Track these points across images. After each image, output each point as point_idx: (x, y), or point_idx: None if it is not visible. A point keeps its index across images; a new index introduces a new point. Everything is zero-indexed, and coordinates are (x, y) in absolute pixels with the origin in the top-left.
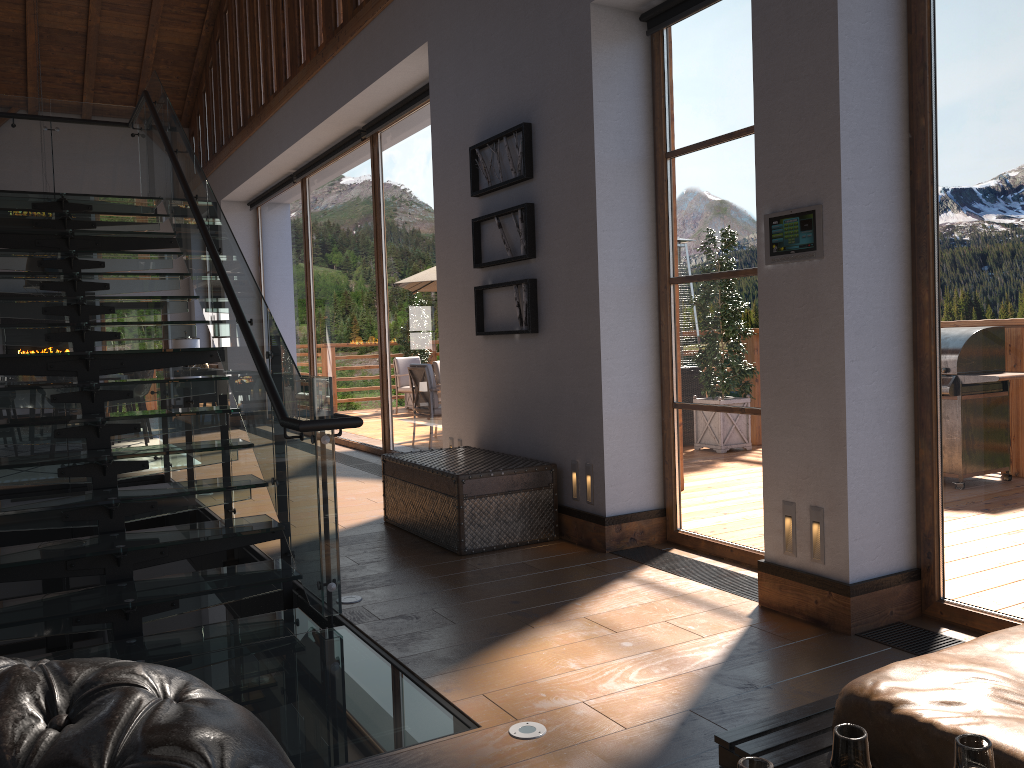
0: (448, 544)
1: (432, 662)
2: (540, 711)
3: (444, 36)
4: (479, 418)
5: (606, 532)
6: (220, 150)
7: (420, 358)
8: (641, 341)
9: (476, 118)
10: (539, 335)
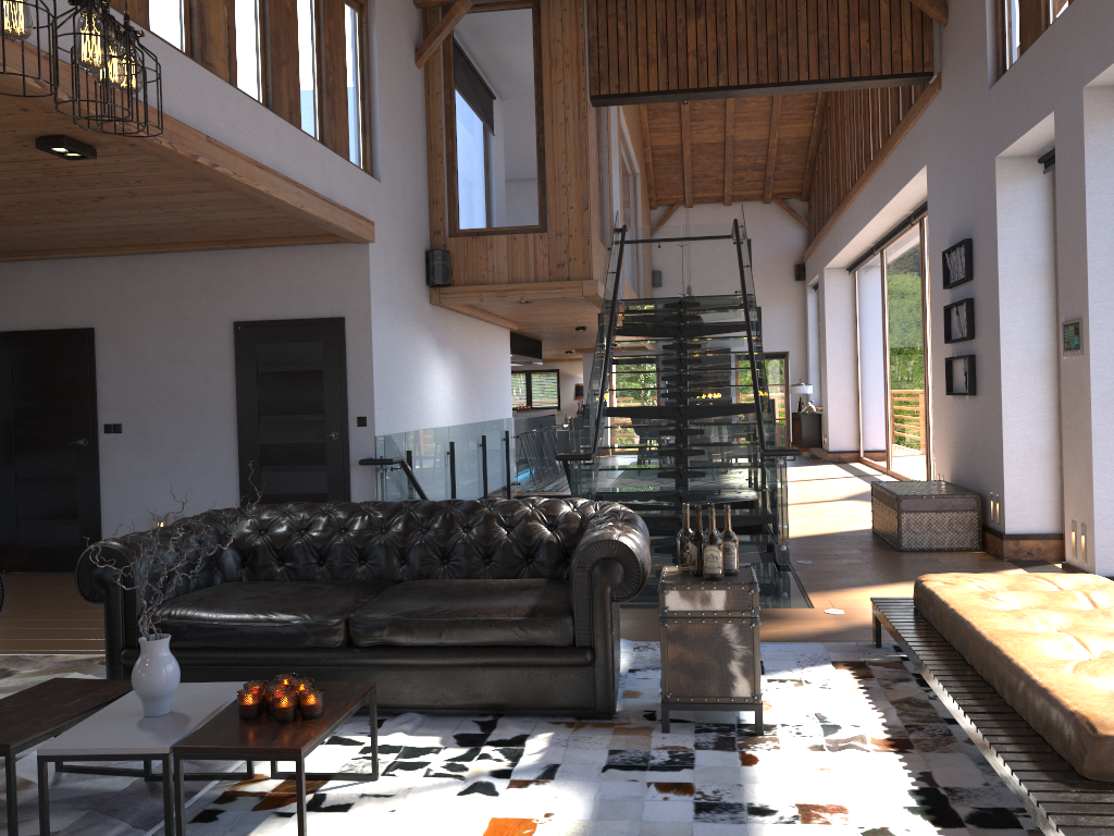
0: (894, 544)
1: (818, 588)
2: (849, 608)
3: (933, 163)
4: (951, 459)
5: (1004, 545)
6: (825, 224)
7: None
8: (1040, 403)
9: (948, 229)
10: (976, 397)
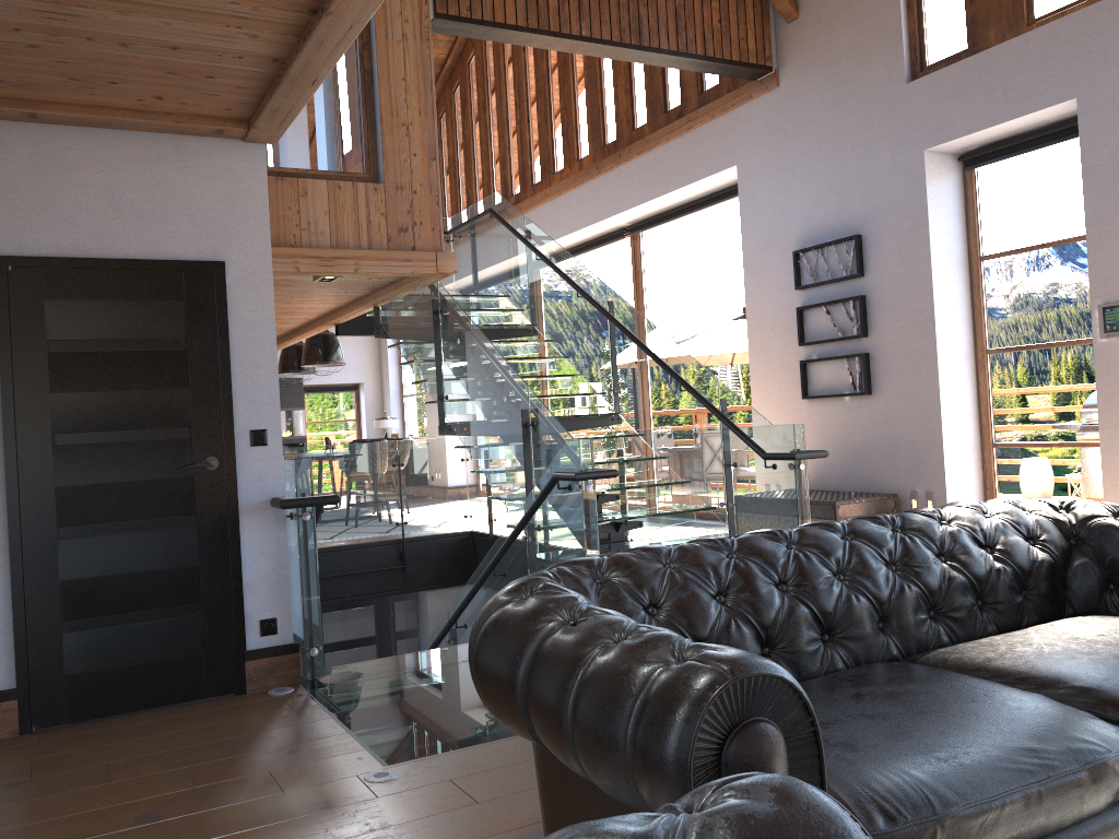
0: None
1: None
2: None
3: (757, 162)
4: None
5: None
6: None
7: None
8: (965, 397)
9: (796, 228)
10: (872, 396)
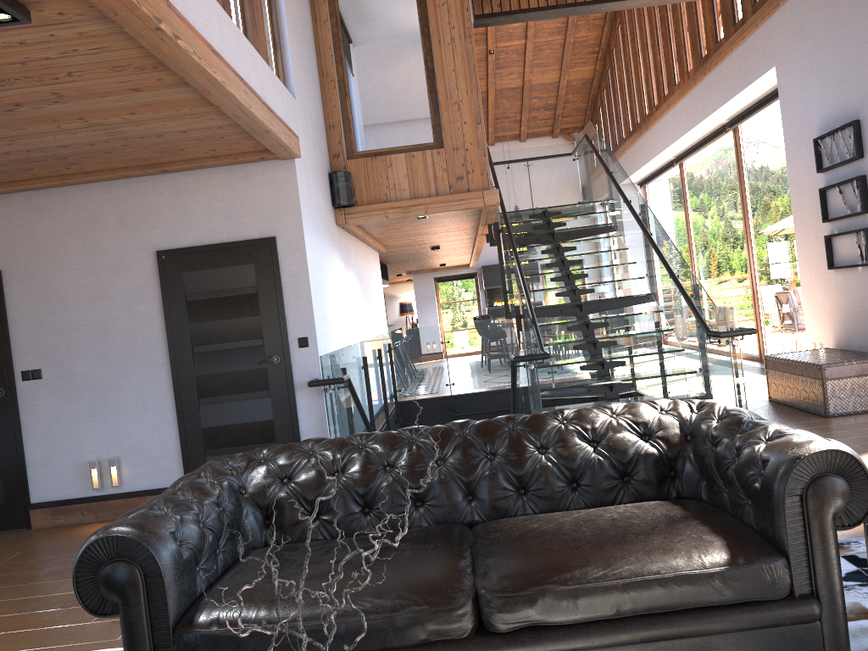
0: (816, 411)
1: None
2: None
3: (787, 62)
4: (834, 327)
5: None
6: (615, 148)
7: (784, 287)
8: None
9: (816, 118)
10: None
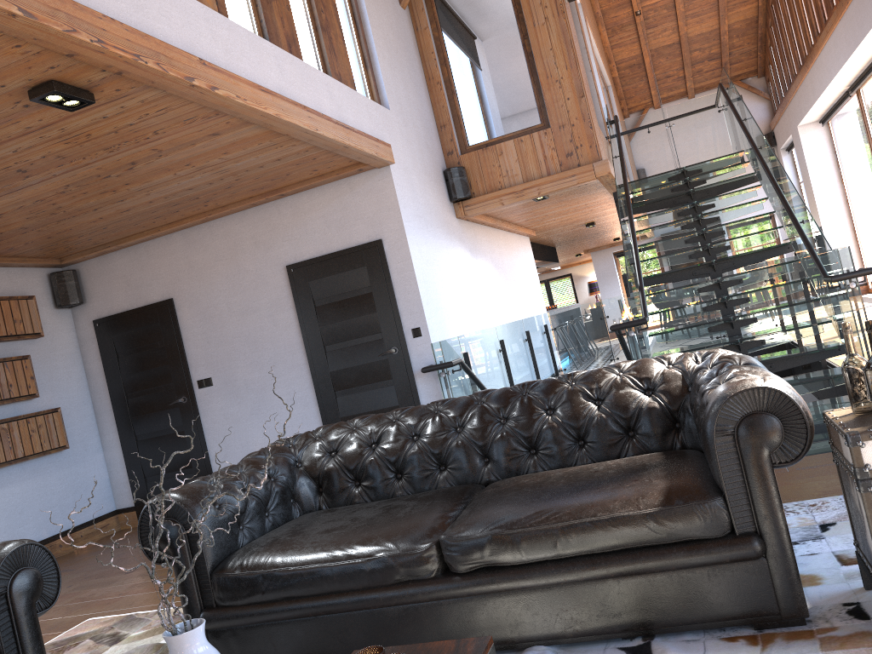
0: None
1: None
2: None
3: None
4: None
5: None
6: (789, 87)
7: None
8: None
9: None
10: None
